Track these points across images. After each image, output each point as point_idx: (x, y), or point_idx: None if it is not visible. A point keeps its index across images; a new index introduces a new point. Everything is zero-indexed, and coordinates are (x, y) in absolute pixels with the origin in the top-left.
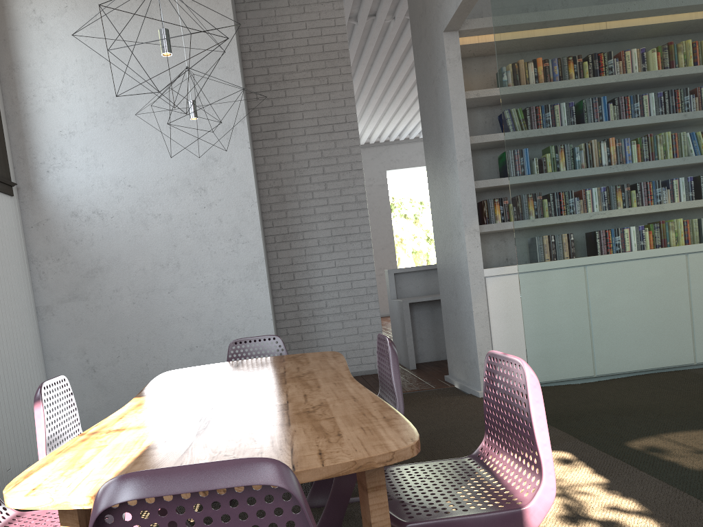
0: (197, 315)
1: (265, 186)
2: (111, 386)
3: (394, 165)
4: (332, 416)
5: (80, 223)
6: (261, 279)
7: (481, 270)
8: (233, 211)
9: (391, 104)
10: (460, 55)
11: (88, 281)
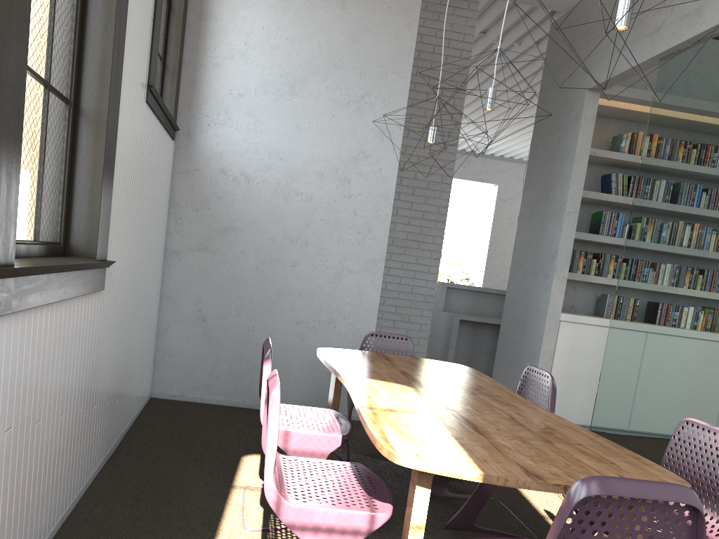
0: (311, 293)
1: None
2: (216, 338)
3: None
4: (578, 442)
5: (226, 181)
6: (377, 276)
7: (558, 314)
8: (369, 207)
9: None
10: (595, 115)
11: (220, 237)
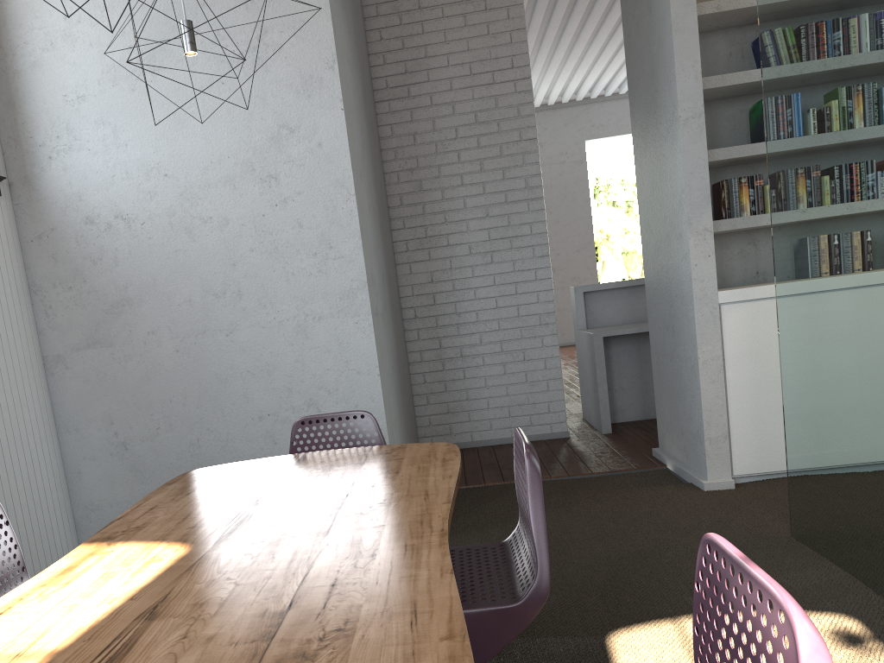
0: (268, 368)
1: (393, 169)
2: (150, 470)
3: (596, 133)
4: None
5: (98, 233)
6: (362, 314)
7: (714, 294)
8: (319, 209)
9: (592, 43)
10: None
11: (113, 319)
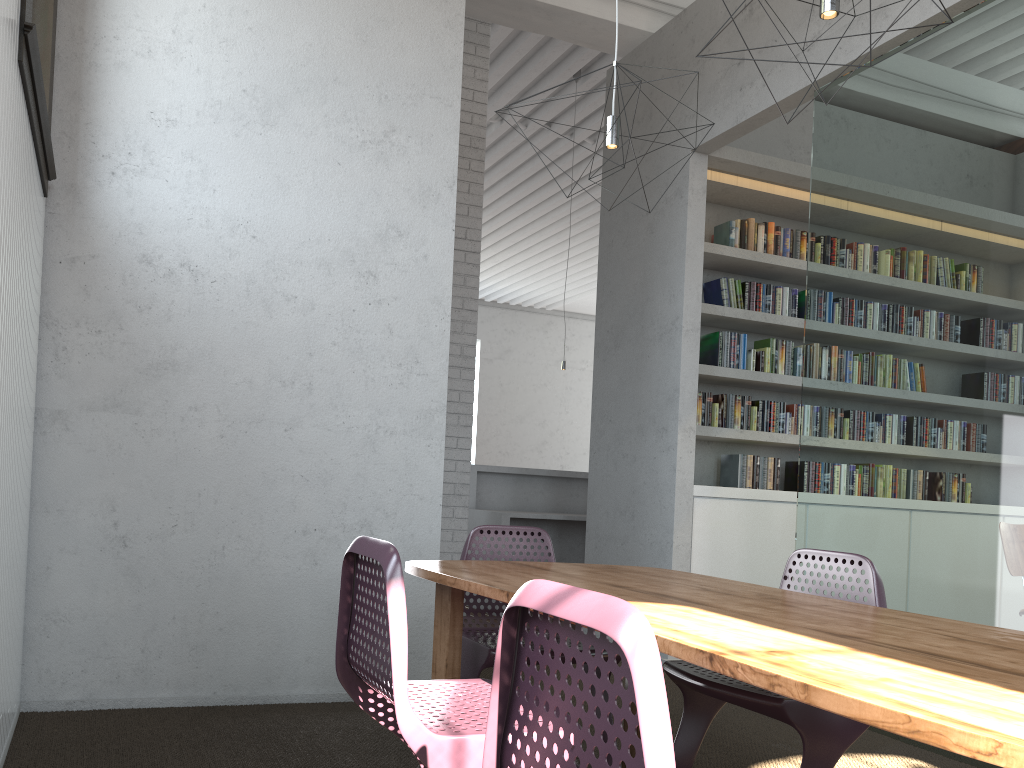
0: (325, 476)
1: None
2: (151, 577)
3: None
4: None
5: (154, 277)
6: (435, 438)
7: (691, 486)
8: (413, 320)
9: None
10: (705, 187)
11: (147, 382)
